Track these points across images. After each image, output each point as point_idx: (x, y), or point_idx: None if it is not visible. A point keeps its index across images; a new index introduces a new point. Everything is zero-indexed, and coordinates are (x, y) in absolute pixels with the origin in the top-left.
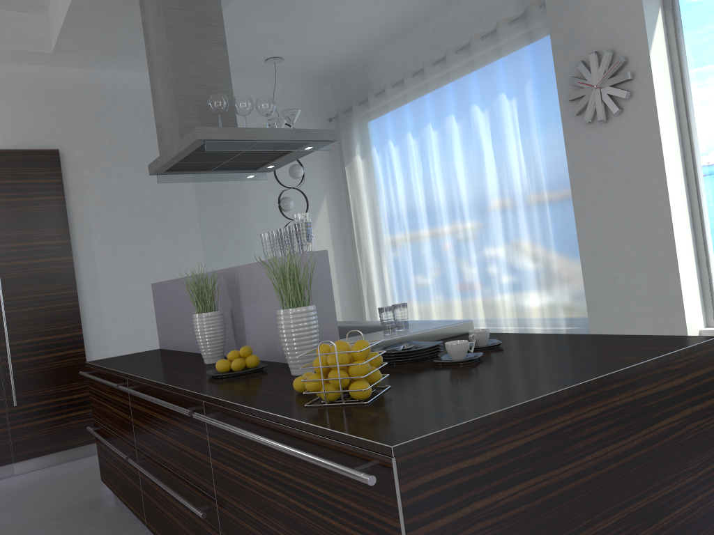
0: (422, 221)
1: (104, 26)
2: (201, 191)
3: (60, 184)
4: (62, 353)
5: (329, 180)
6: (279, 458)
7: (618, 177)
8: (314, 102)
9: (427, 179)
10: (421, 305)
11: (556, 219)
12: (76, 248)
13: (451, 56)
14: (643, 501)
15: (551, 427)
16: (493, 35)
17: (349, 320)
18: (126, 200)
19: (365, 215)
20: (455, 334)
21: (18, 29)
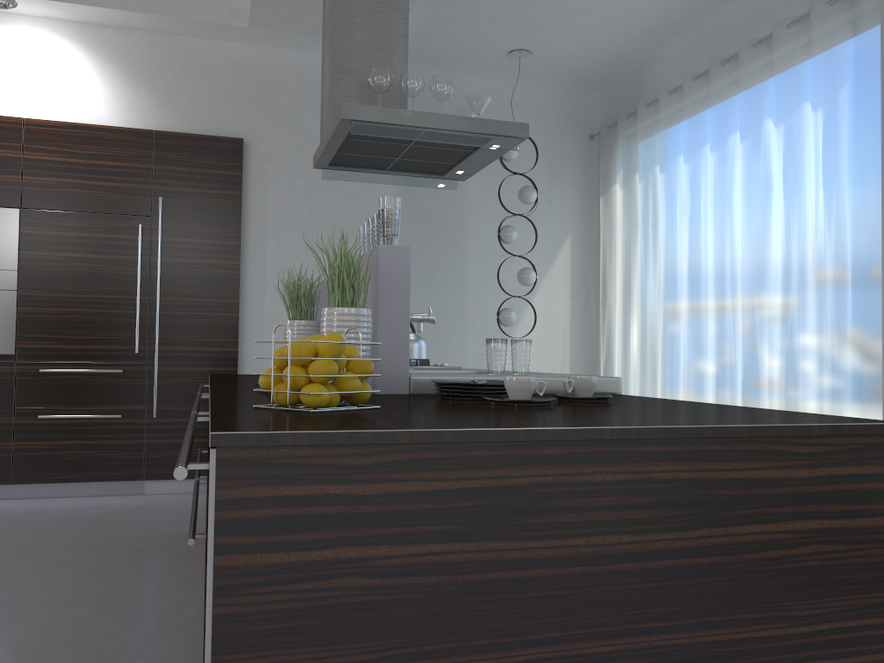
0: (682, 275)
1: None
2: (413, 209)
3: (238, 178)
4: (212, 369)
5: (578, 213)
6: None
7: None
8: (572, 113)
9: (695, 218)
10: (666, 387)
11: (856, 284)
12: (246, 253)
13: (745, 50)
14: (682, 636)
15: (512, 478)
16: (805, 20)
17: None
18: (310, 206)
19: (615, 263)
20: None
21: None
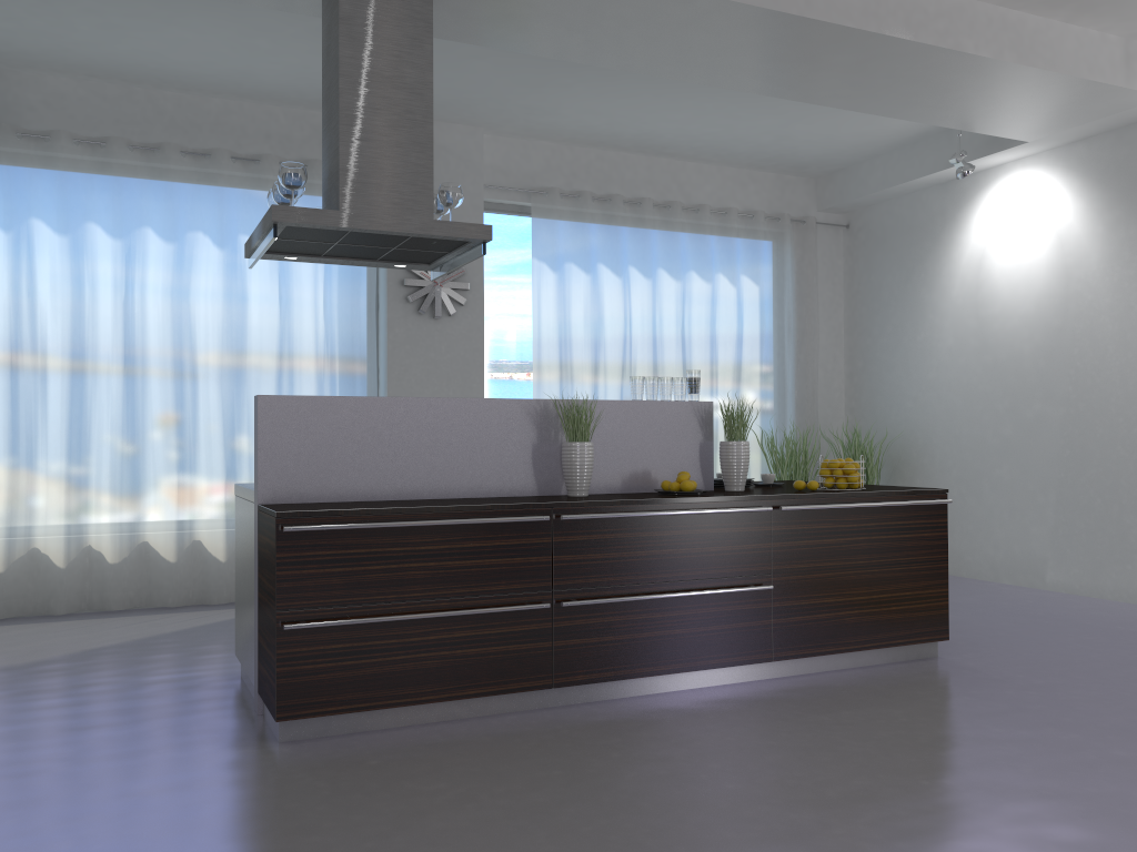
0: (97, 365)
1: None
2: None
3: None
4: None
5: None
6: (867, 516)
7: (441, 373)
8: None
9: (130, 305)
10: (72, 498)
11: None
12: None
13: (226, 160)
14: None
15: None
16: None
17: None
18: None
19: None
20: None
21: None
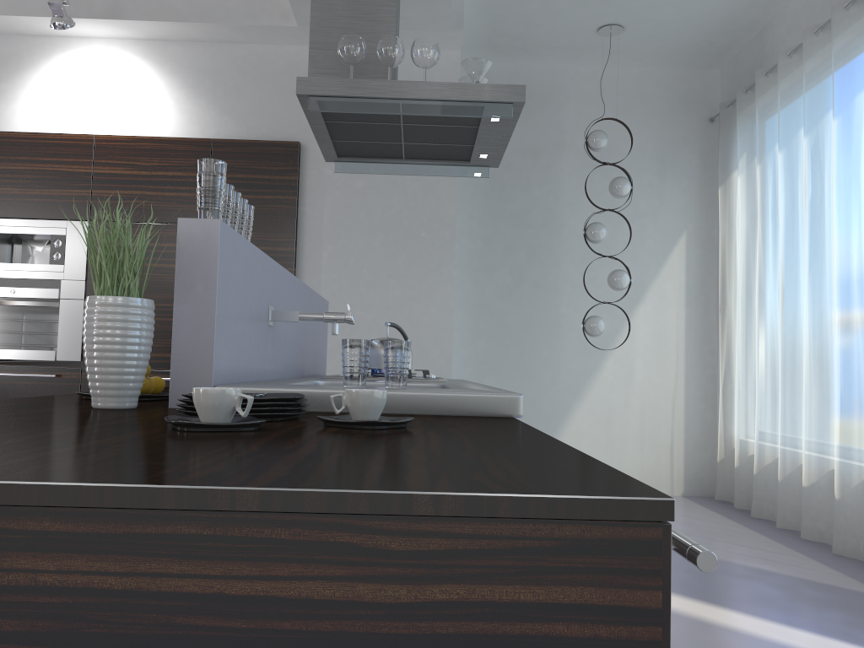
0: (804, 273)
1: None
2: (499, 210)
3: (293, 183)
4: None
5: (695, 208)
6: None
7: None
8: (688, 94)
9: (818, 203)
10: (786, 411)
11: None
12: (302, 259)
13: None
14: None
15: None
16: None
17: (696, 419)
18: (368, 208)
19: (735, 262)
20: (471, 412)
21: (266, 1)
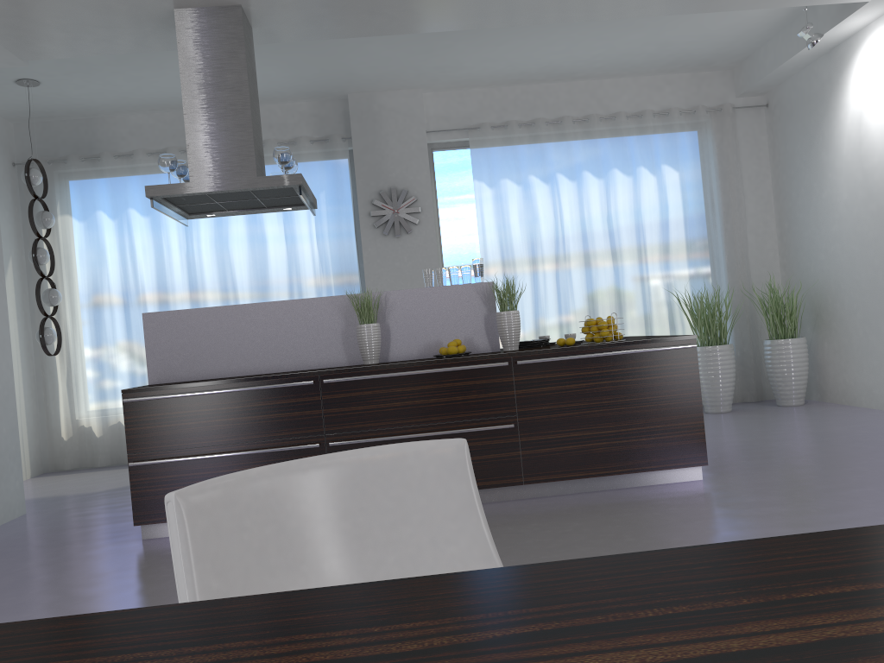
0: (175, 297)
1: (61, 11)
2: None
3: None
4: None
5: (14, 237)
6: (609, 364)
7: (406, 277)
8: (1, 138)
9: (191, 256)
10: None
11: None
12: None
13: None
14: None
15: None
16: (288, 145)
17: (31, 413)
18: None
19: (71, 286)
20: None
21: None
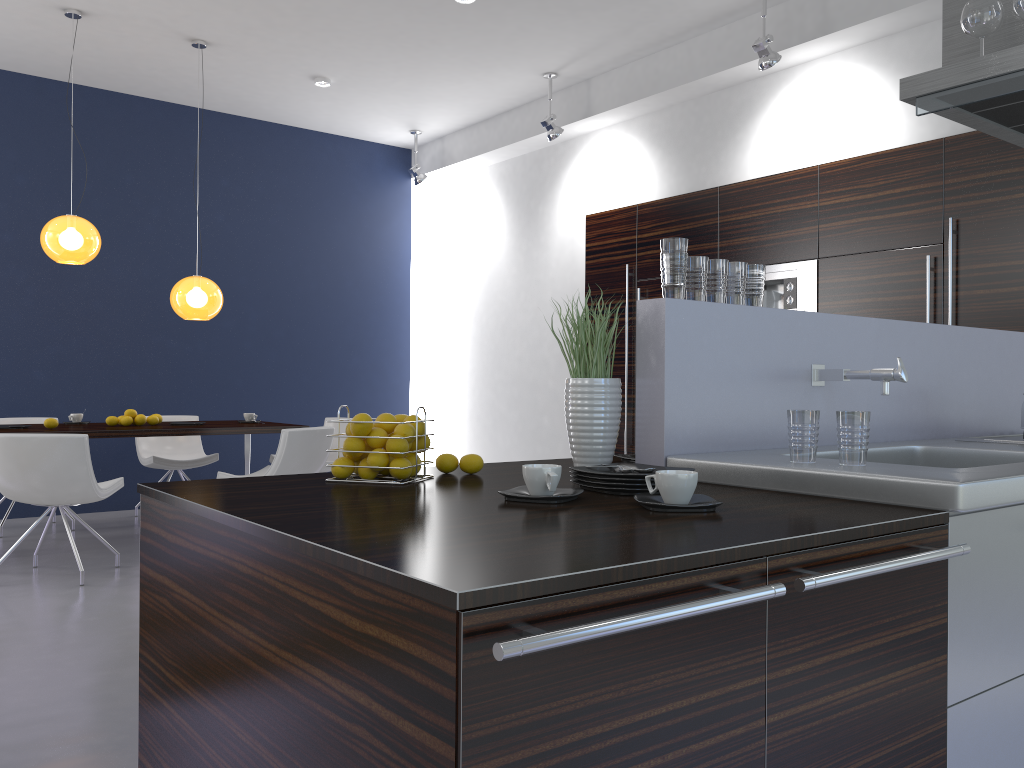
0: None
1: None
2: None
3: None
4: None
5: None
6: None
7: None
8: None
9: None
10: None
11: None
12: None
13: None
14: (277, 763)
15: (209, 550)
16: None
17: None
18: None
19: None
20: (896, 500)
21: None
